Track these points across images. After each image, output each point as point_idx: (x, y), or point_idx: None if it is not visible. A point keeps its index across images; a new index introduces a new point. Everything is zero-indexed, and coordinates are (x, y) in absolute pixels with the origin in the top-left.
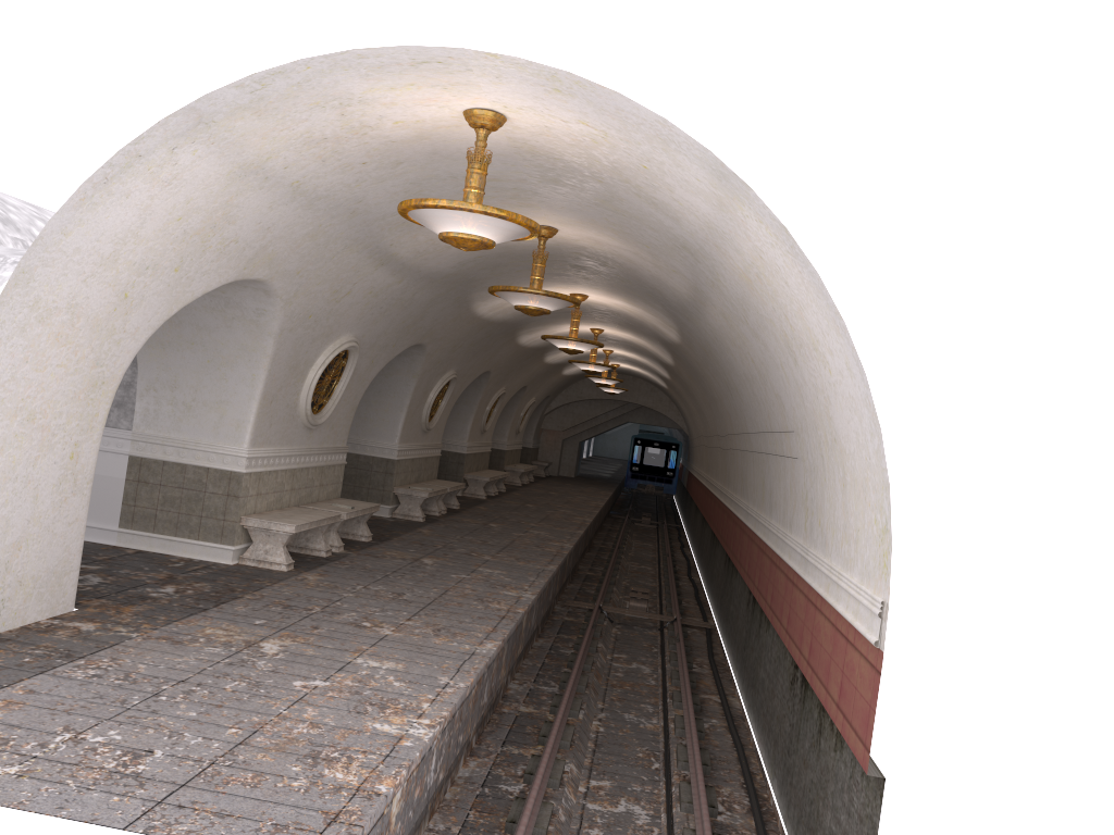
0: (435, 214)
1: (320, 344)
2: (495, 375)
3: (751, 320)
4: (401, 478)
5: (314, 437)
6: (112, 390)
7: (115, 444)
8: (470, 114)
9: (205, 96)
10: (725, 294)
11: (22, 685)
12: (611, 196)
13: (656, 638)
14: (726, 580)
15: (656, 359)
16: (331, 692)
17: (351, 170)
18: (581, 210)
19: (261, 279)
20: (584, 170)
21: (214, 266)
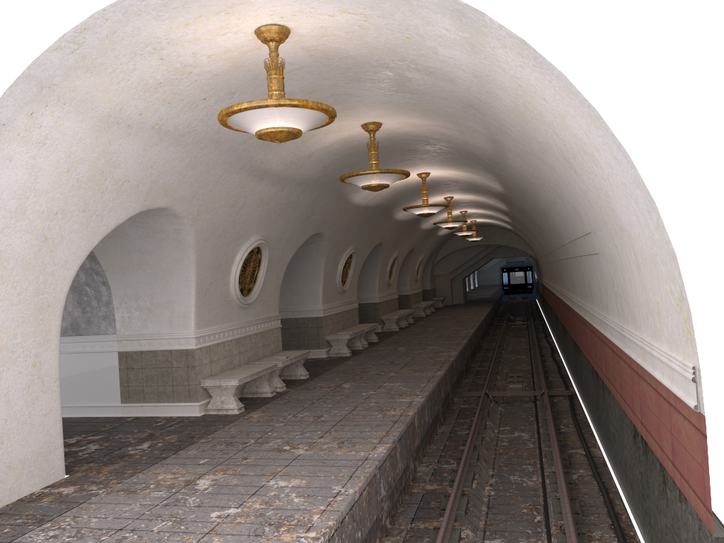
0: (244, 117)
1: (234, 246)
2: (386, 245)
3: (536, 150)
4: (330, 328)
5: (250, 313)
6: (59, 310)
7: (107, 345)
8: (259, 32)
9: (33, 63)
10: (511, 135)
11: None
12: (401, 78)
13: (532, 409)
14: (576, 356)
15: (497, 209)
16: (239, 518)
17: (197, 106)
18: (388, 100)
19: (164, 207)
20: (370, 60)
21: (117, 203)
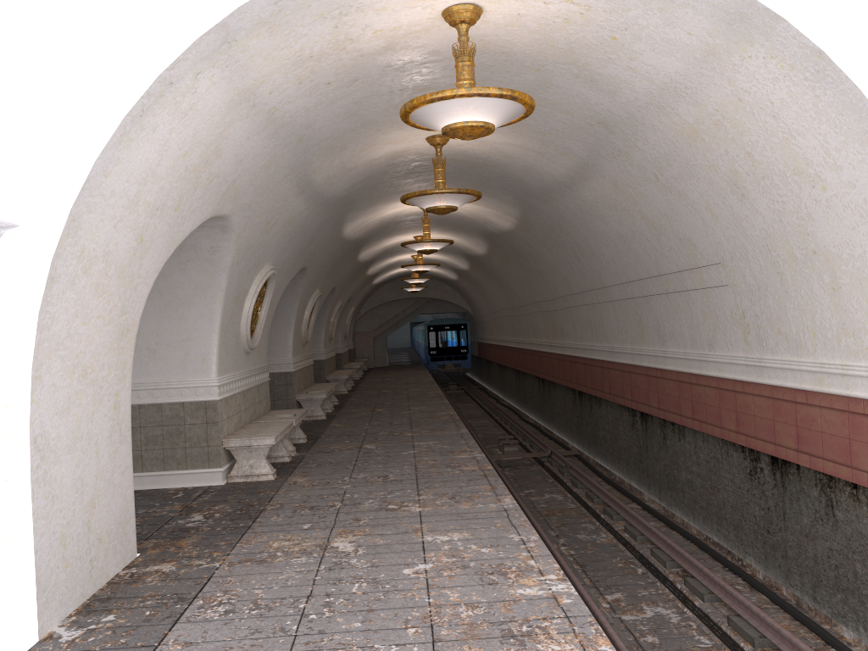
0: (448, 106)
1: (252, 274)
2: (338, 290)
3: (667, 175)
4: (298, 387)
5: (250, 360)
6: (134, 337)
7: None
8: (452, 11)
9: (237, 9)
10: (634, 159)
11: (172, 639)
12: (539, 85)
13: (542, 471)
14: (581, 413)
15: (462, 253)
16: (443, 571)
17: (316, 92)
18: None
19: (225, 215)
20: (527, 60)
21: (200, 204)
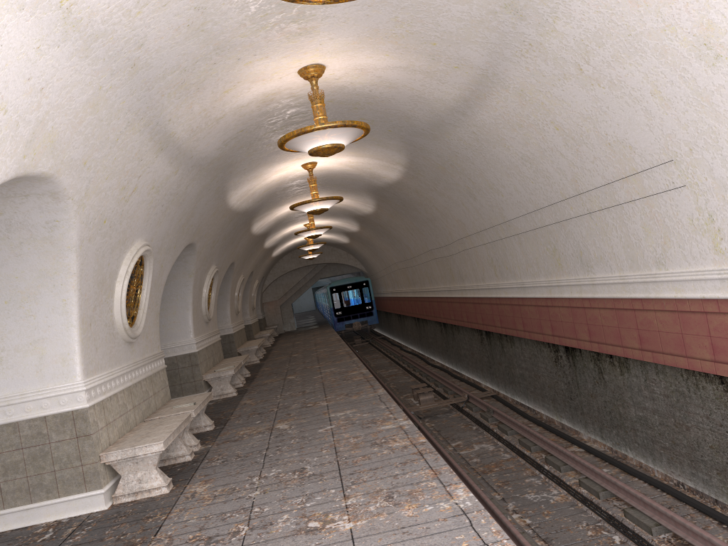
0: None
1: (118, 253)
2: (237, 265)
3: (596, 61)
4: (205, 366)
5: (136, 350)
6: None
7: None
8: None
9: None
10: (550, 50)
11: None
12: None
13: (463, 418)
14: (491, 353)
15: (351, 215)
16: None
17: None
18: (368, 15)
19: (47, 174)
20: None
21: None
